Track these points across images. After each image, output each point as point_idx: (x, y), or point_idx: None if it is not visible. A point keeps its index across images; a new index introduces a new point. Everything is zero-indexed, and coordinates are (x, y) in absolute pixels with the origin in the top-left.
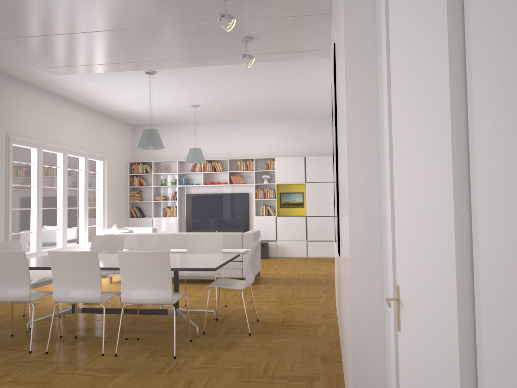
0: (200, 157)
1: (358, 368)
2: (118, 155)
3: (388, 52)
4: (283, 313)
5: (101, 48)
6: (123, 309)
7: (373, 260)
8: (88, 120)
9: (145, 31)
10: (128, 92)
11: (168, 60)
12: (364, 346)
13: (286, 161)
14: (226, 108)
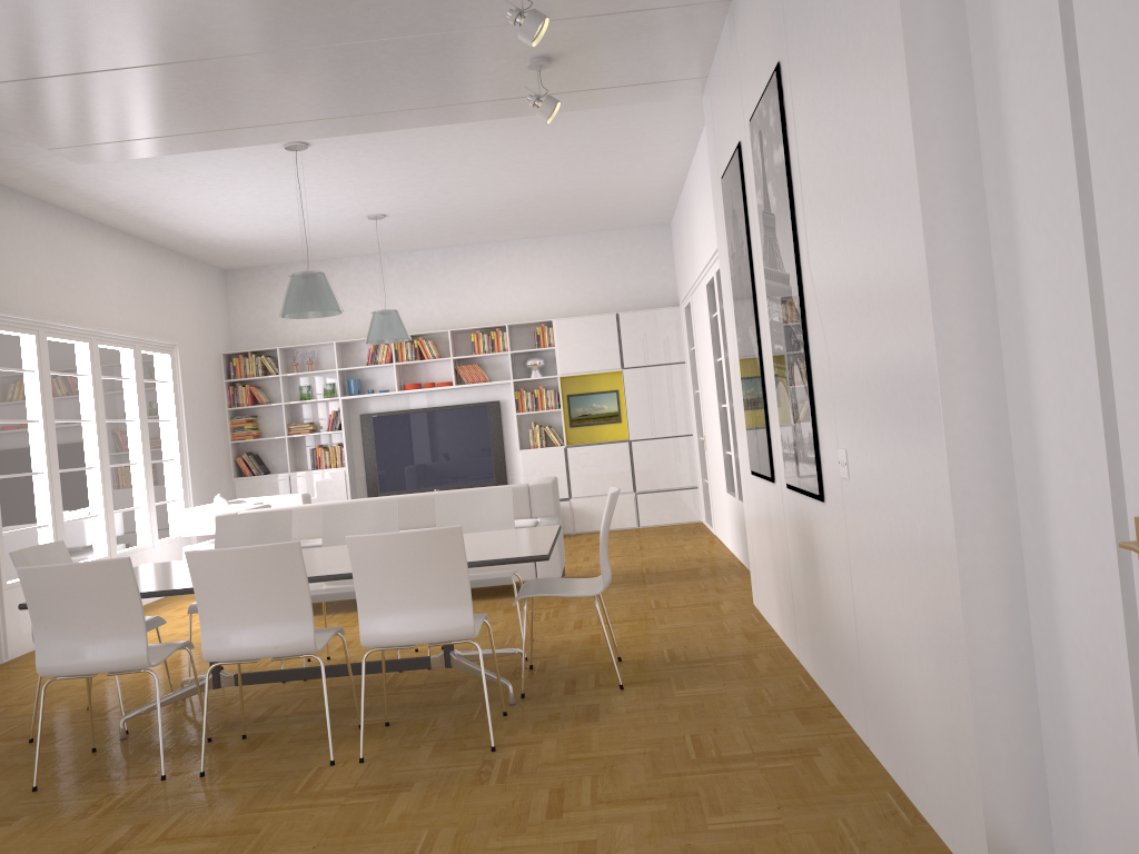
0: (399, 330)
1: (983, 701)
2: (201, 340)
3: (1069, 73)
4: (664, 641)
5: (209, 97)
6: (331, 668)
7: (996, 487)
8: (133, 265)
9: (321, 54)
10: (233, 195)
11: (353, 117)
12: (992, 657)
13: (577, 326)
14: (443, 219)
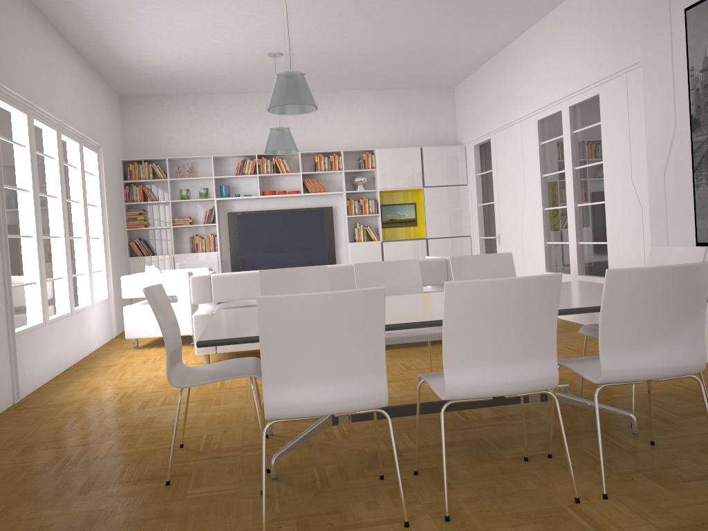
0: (293, 143)
1: None
2: (111, 146)
3: None
4: None
5: None
6: (441, 404)
7: None
8: (78, 74)
9: None
10: (189, 15)
11: None
12: None
13: (393, 154)
14: (318, 63)
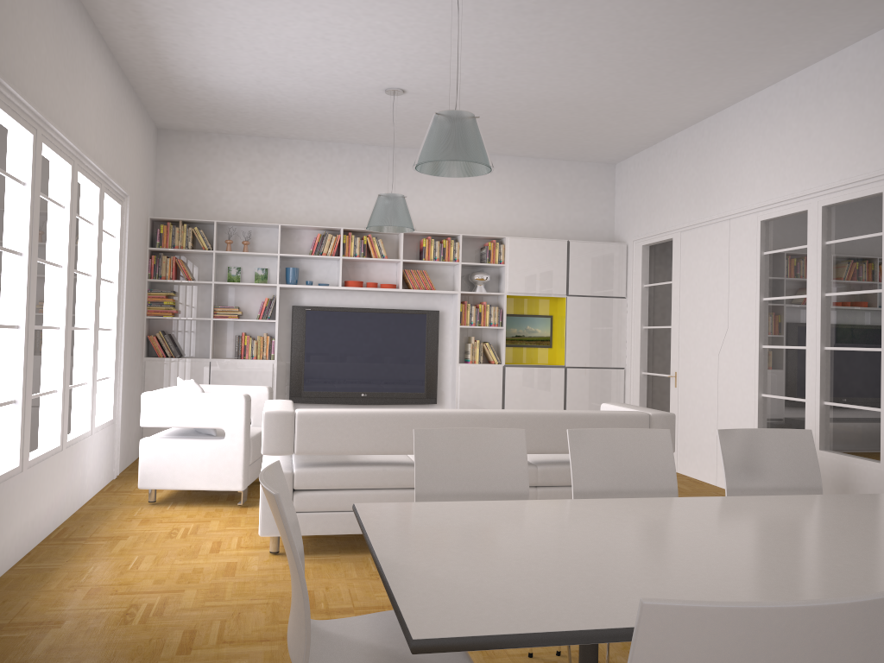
0: (409, 219)
1: None
2: (139, 197)
3: None
4: None
5: None
6: None
7: None
8: (109, 88)
9: None
10: (292, 17)
11: None
12: None
13: (530, 247)
14: None
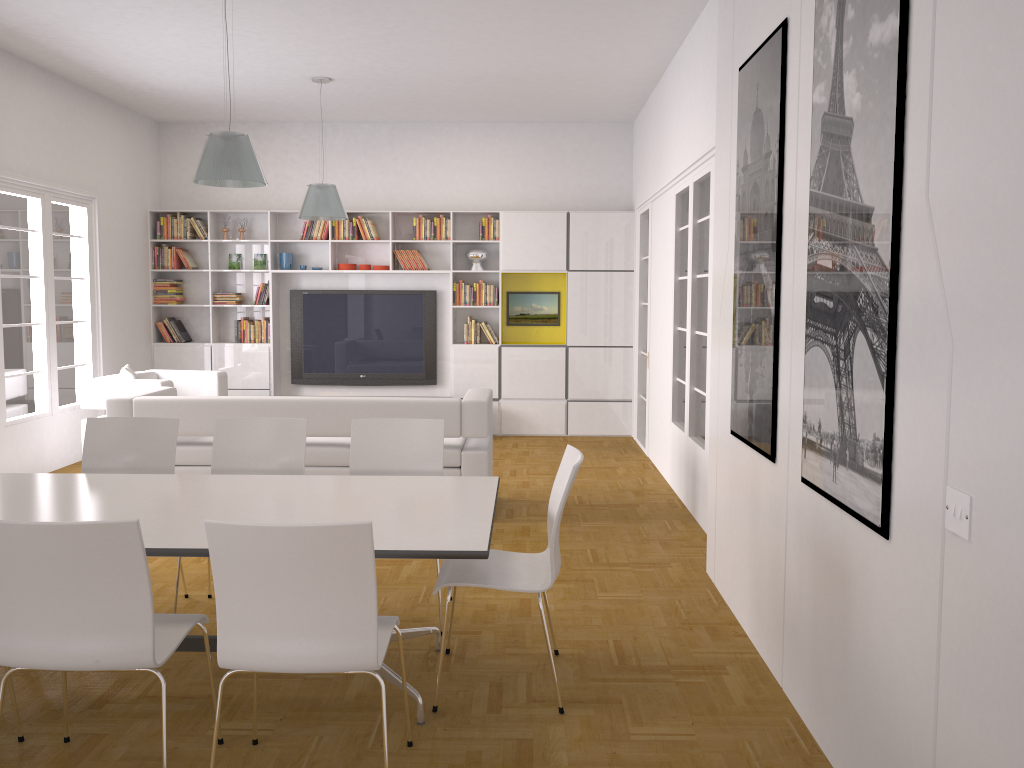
0: (336, 208)
1: None
2: (125, 195)
3: None
4: (608, 624)
5: None
6: (198, 640)
7: None
8: (47, 105)
9: None
10: (157, 35)
11: None
12: None
13: (525, 221)
14: (395, 91)
